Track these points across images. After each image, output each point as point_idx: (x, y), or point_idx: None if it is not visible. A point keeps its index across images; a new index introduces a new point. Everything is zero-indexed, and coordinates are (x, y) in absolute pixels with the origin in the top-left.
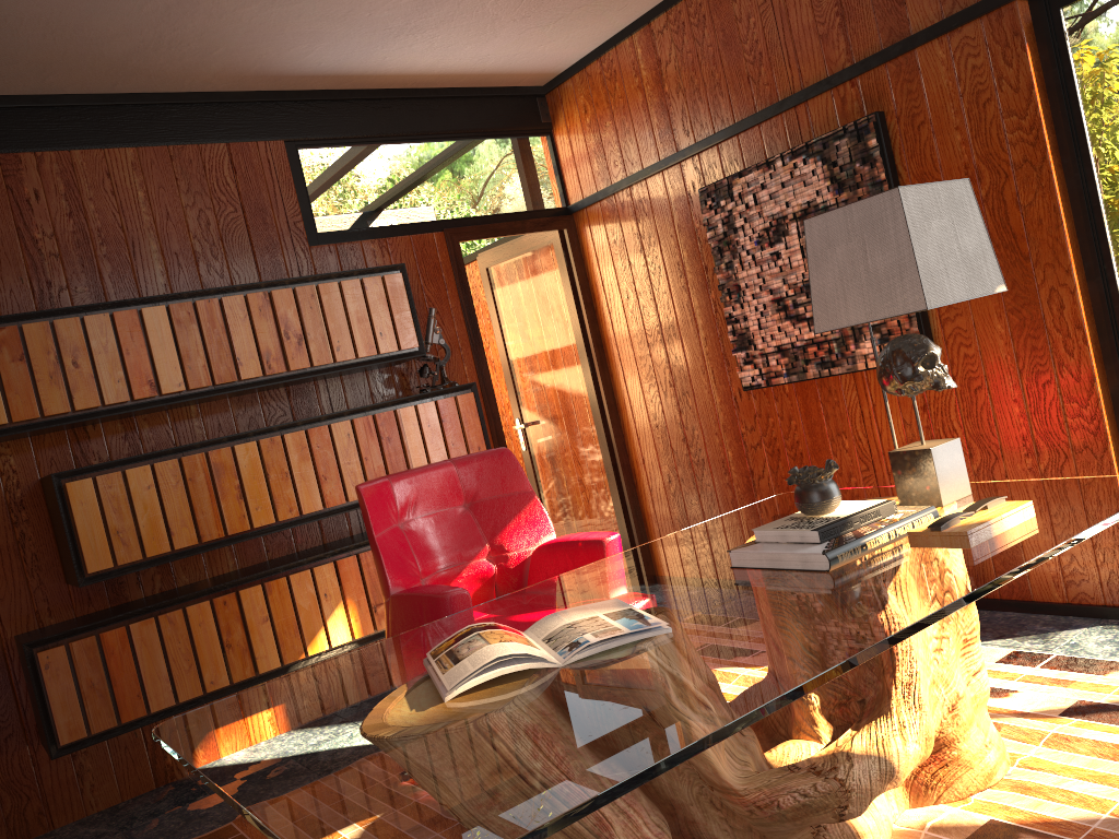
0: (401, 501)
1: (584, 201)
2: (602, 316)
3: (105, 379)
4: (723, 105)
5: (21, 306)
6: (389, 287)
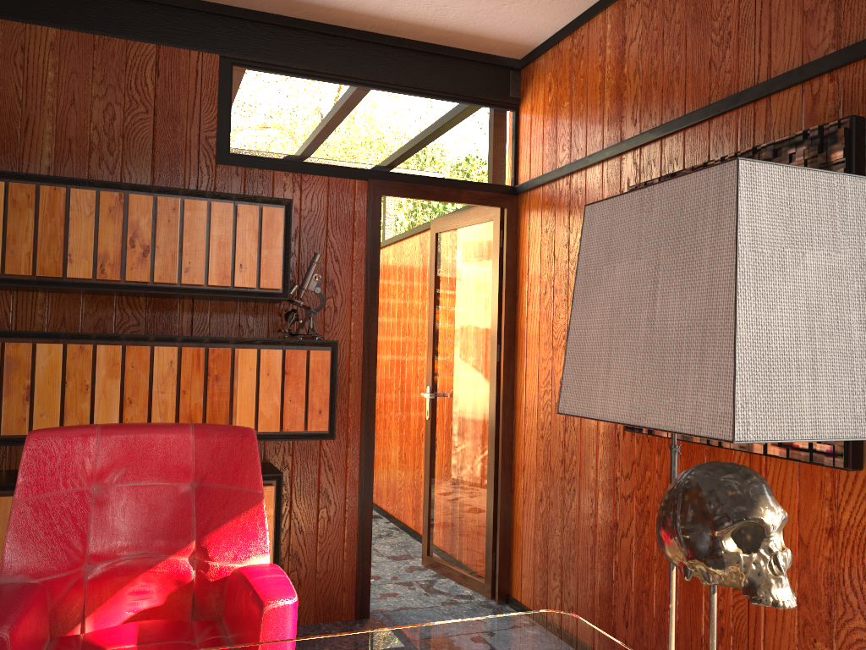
0: (104, 461)
1: (528, 183)
2: (521, 306)
3: None
4: (677, 93)
5: None
6: (265, 220)
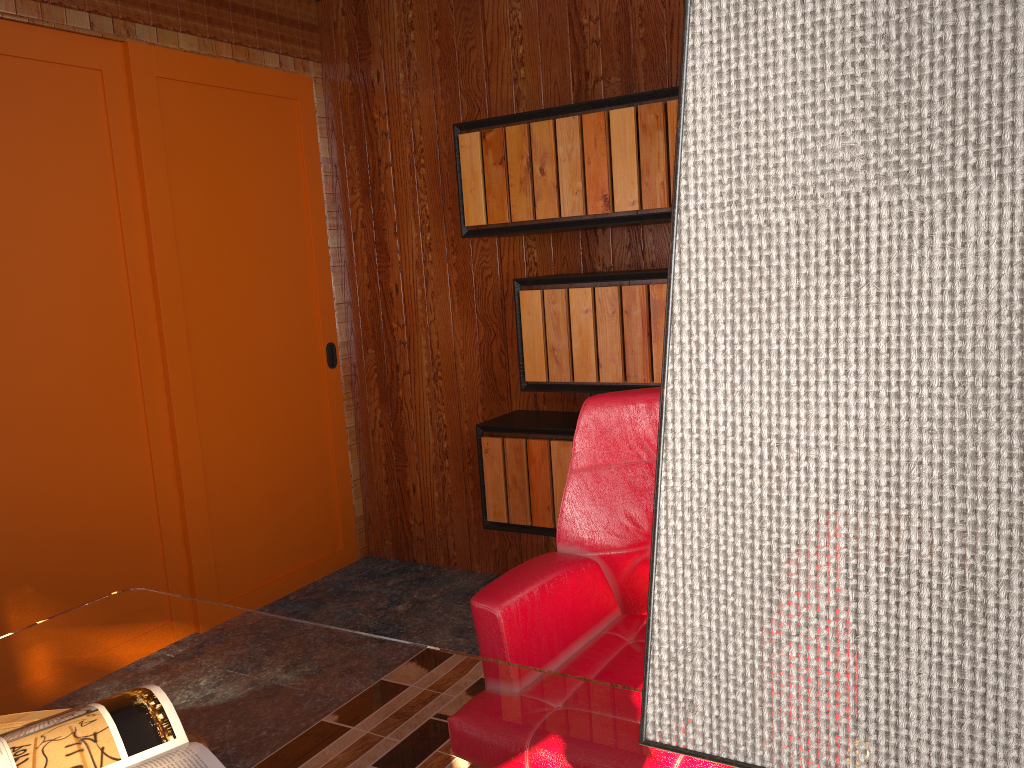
0: None
1: None
2: None
3: (564, 190)
4: None
5: (560, 99)
6: None
